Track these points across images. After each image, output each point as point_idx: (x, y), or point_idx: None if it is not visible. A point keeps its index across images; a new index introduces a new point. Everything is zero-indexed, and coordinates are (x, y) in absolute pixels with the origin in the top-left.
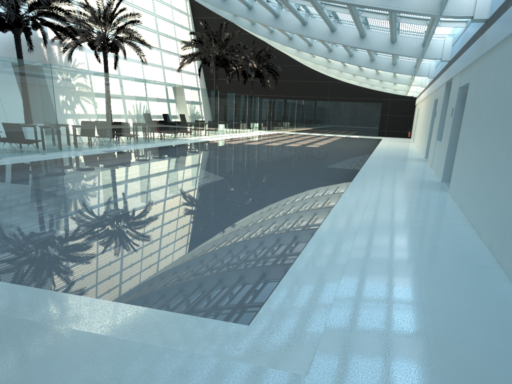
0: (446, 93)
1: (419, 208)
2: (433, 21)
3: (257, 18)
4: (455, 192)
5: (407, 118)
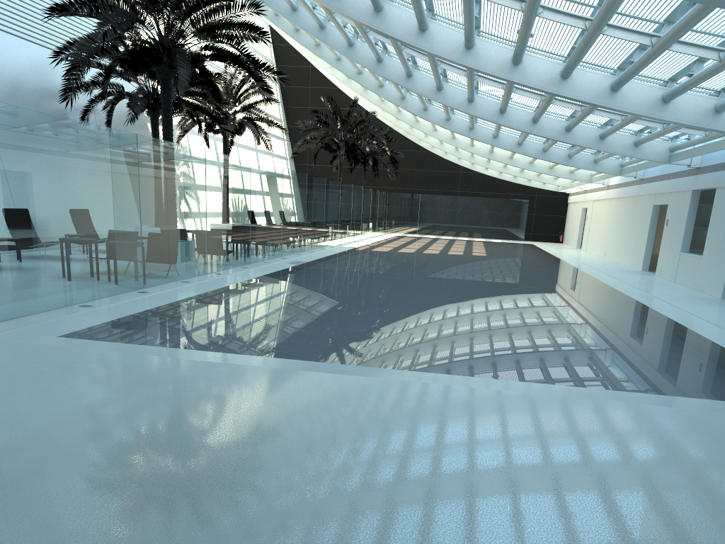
0: (692, 201)
1: None
2: (724, 135)
3: (479, 112)
4: None
5: (558, 218)
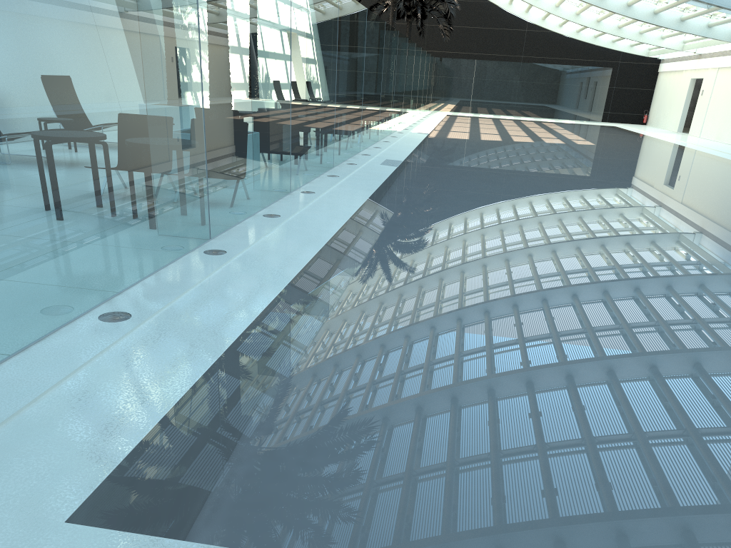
0: None
1: None
2: None
3: None
4: None
5: (644, 92)
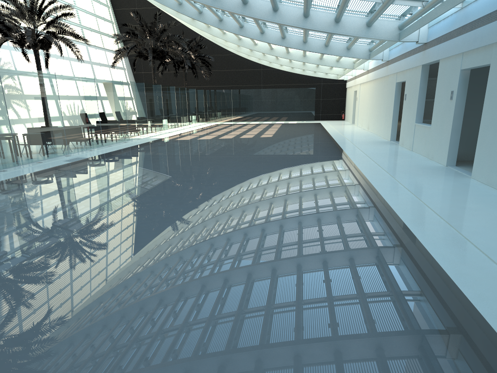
0: (422, 75)
1: (478, 201)
2: (437, 2)
3: (224, 5)
4: (493, 179)
5: (340, 101)
